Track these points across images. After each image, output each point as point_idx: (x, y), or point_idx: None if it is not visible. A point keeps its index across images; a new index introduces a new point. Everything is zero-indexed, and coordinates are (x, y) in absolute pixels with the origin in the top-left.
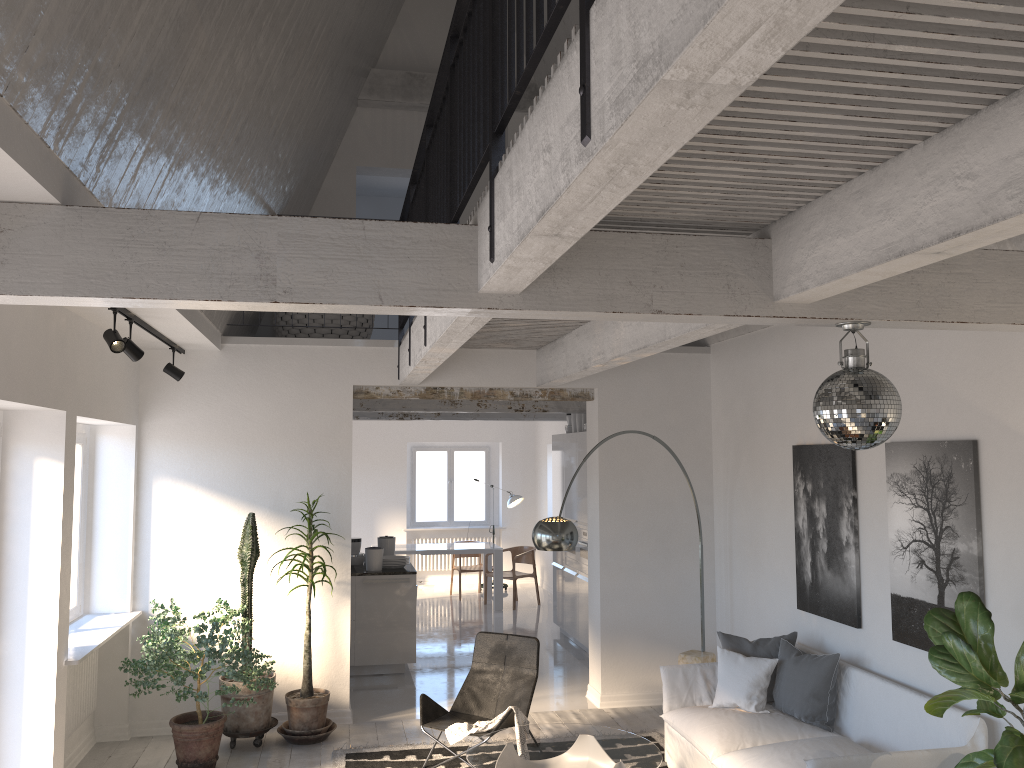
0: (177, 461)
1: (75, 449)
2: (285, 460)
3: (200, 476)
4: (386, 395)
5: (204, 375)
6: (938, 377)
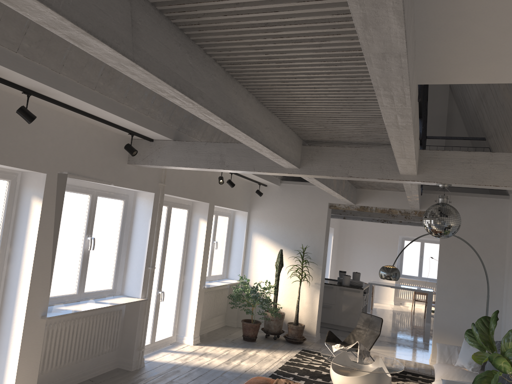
0: (261, 227)
1: (213, 216)
2: (299, 231)
3: (268, 233)
4: (342, 208)
5: (273, 195)
6: None
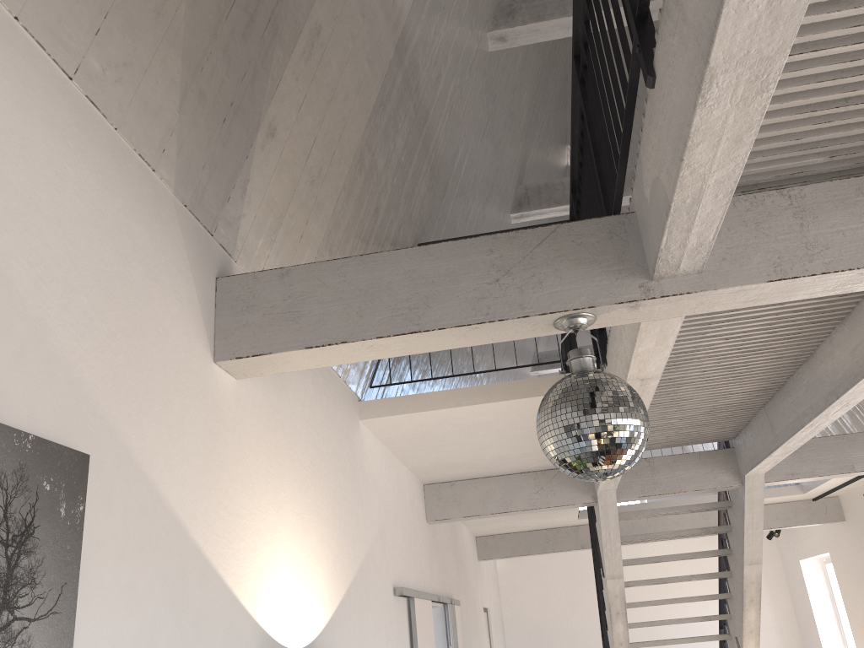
0: None
1: None
2: None
3: None
4: None
5: None
6: (8, 259)
